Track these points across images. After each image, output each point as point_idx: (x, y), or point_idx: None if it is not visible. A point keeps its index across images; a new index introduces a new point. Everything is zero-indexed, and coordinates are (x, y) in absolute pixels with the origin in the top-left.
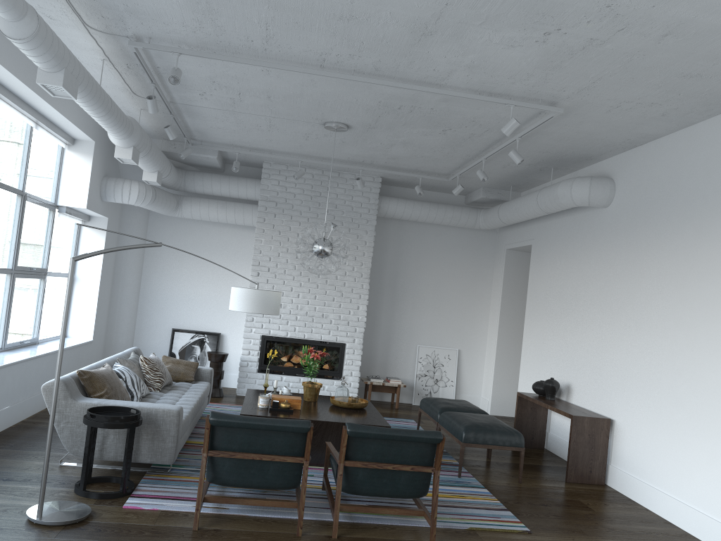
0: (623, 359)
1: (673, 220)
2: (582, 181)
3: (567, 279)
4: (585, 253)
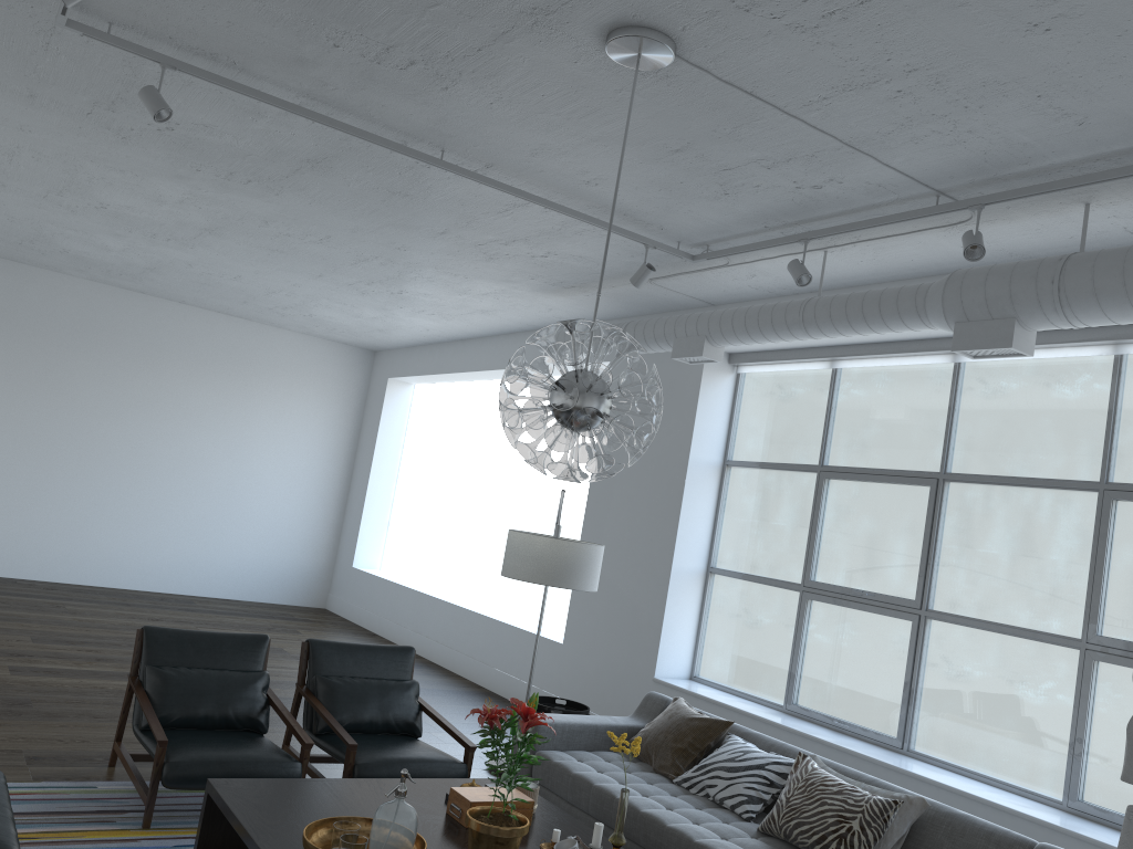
0: None
1: None
2: None
3: None
4: None
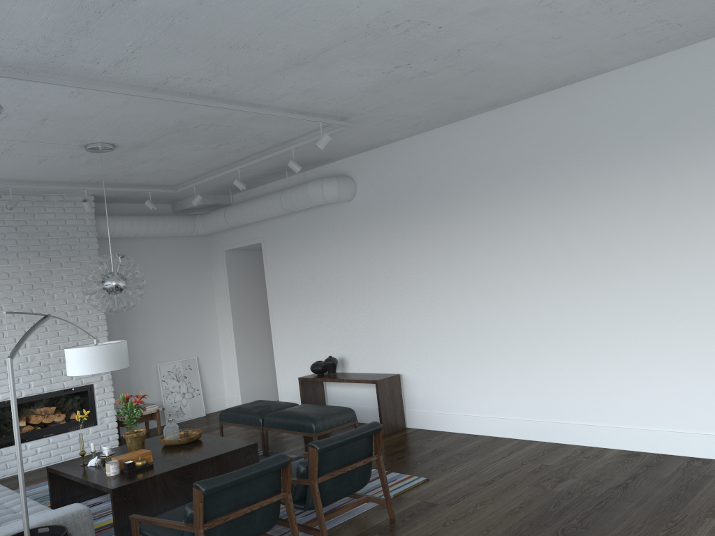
0: (399, 324)
1: (425, 206)
2: (330, 181)
3: (316, 268)
4: (334, 242)
